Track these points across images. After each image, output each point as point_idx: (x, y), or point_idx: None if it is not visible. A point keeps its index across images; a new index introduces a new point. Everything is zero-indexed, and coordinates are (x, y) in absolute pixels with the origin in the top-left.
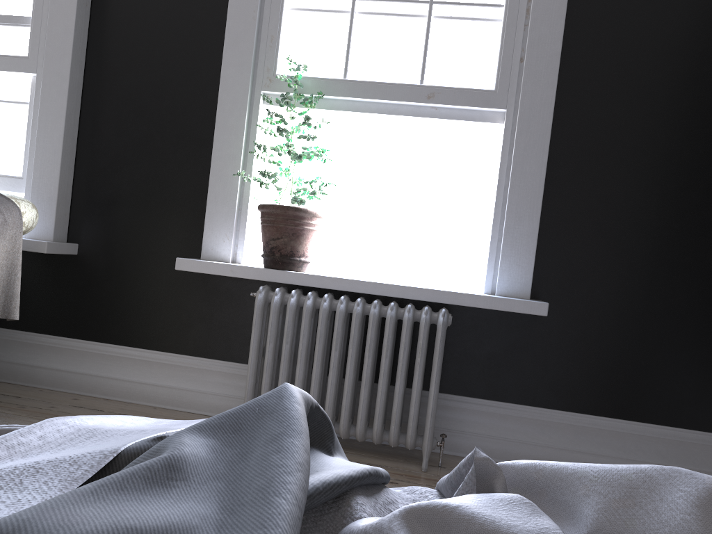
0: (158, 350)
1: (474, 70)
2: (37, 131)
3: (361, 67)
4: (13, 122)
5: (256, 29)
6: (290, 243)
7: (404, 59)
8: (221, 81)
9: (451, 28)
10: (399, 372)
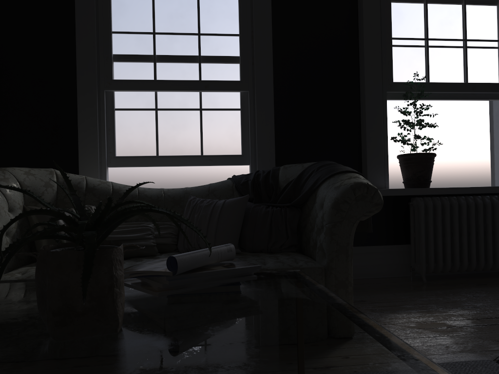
0: None
1: (490, 73)
2: (256, 126)
3: (436, 75)
4: (229, 122)
5: (381, 58)
6: (428, 172)
7: (456, 70)
8: (365, 87)
9: (477, 53)
10: (498, 230)
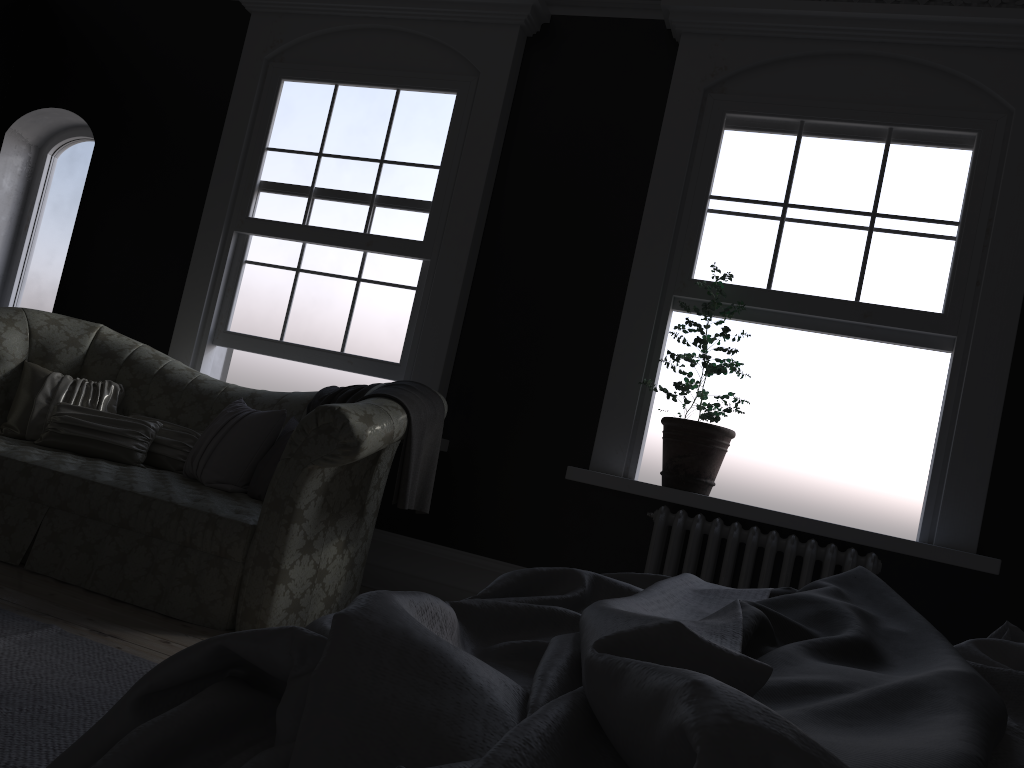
0: (525, 566)
1: (920, 290)
2: (425, 319)
3: (788, 278)
4: (396, 306)
5: (673, 230)
6: (697, 462)
7: (838, 272)
8: (630, 281)
9: (895, 243)
10: None
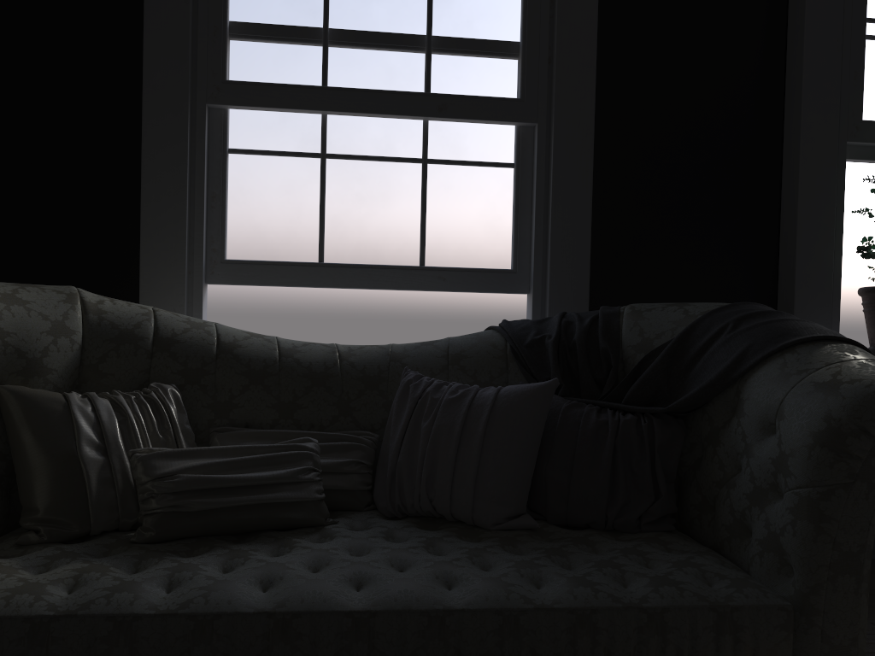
0: None
1: None
2: (551, 205)
3: None
4: (489, 193)
5: (840, 63)
6: None
7: None
8: (802, 130)
9: None
10: None
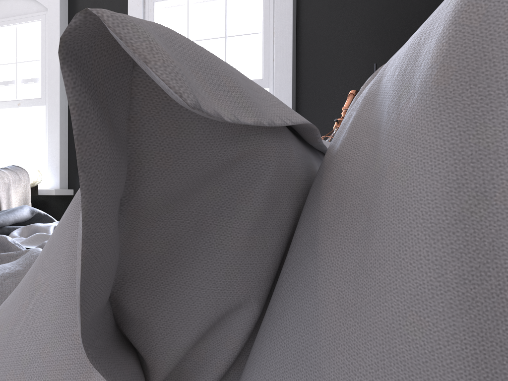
0: None
1: (251, 69)
2: (47, 134)
3: None
4: (38, 131)
5: None
6: None
7: None
8: None
9: (237, 49)
10: None
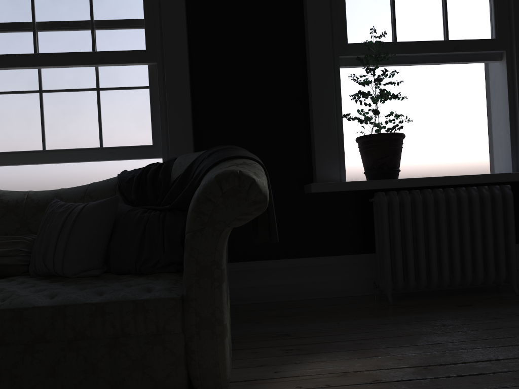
0: (285, 258)
1: (479, 27)
2: (167, 107)
3: (405, 33)
4: (136, 103)
5: (329, 12)
6: (393, 159)
7: (432, 24)
8: (310, 52)
9: (460, 1)
10: (489, 232)
